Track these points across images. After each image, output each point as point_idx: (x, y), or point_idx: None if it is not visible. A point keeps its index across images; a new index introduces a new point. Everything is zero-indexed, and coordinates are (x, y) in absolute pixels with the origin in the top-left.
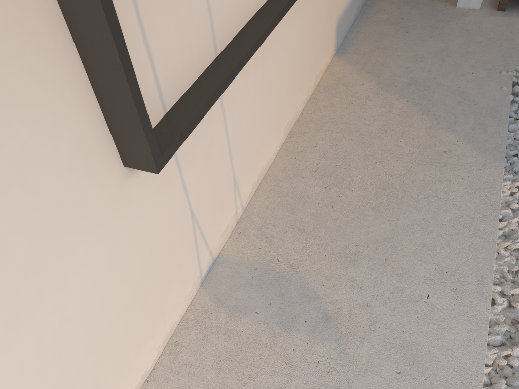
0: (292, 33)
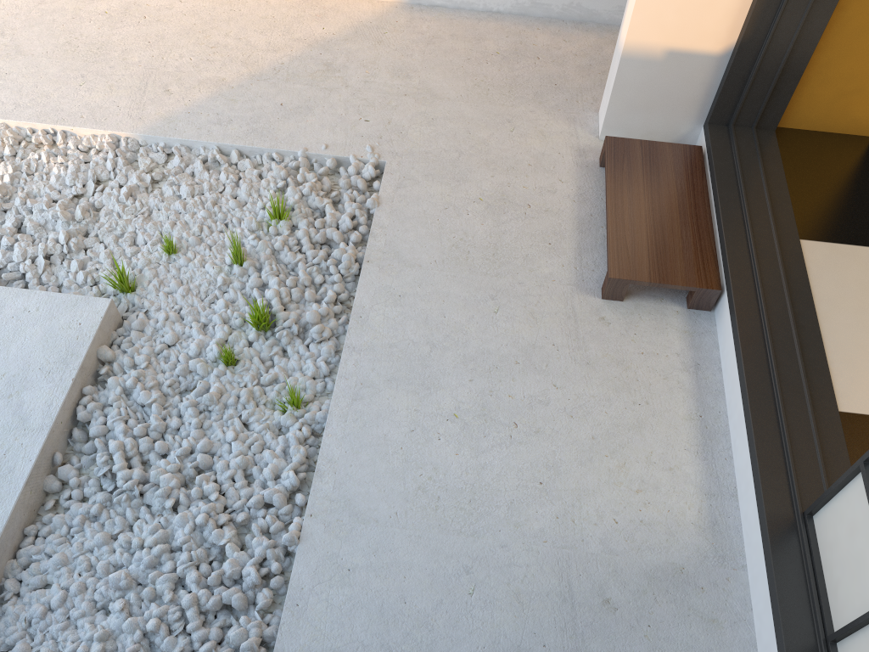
0: None
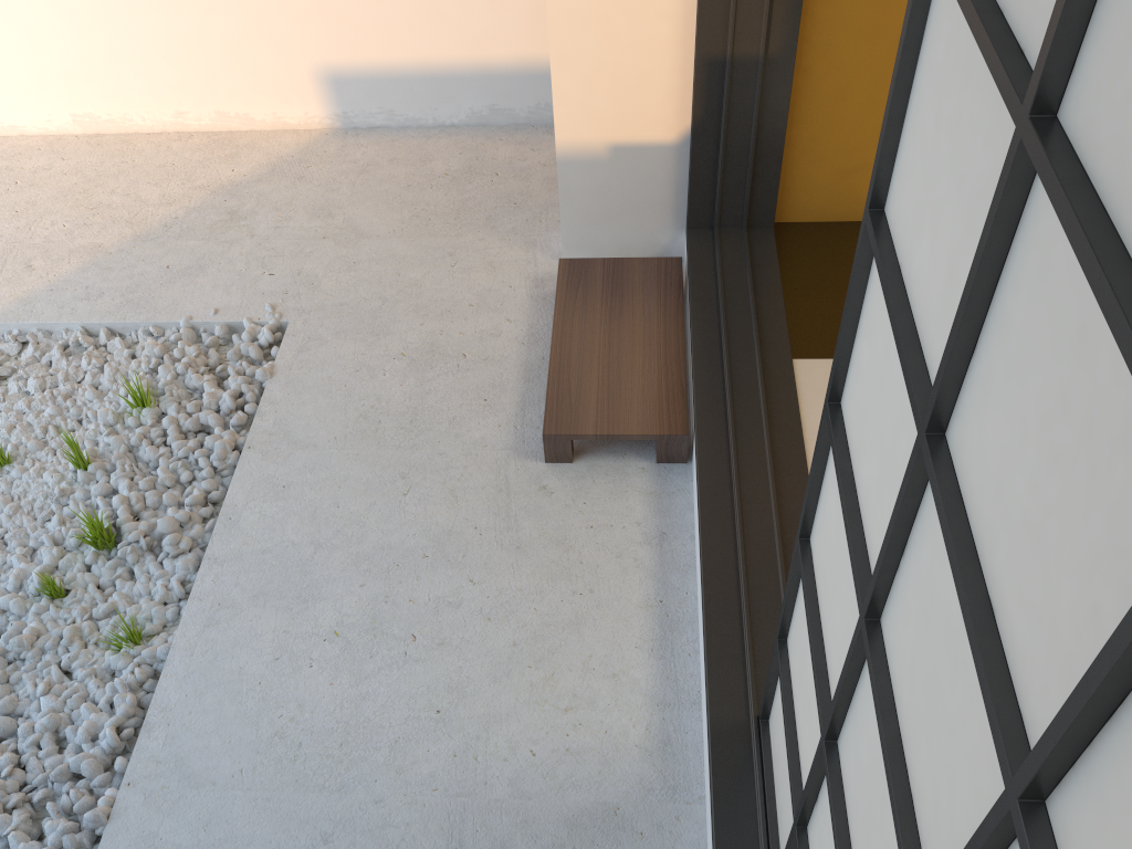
0: None
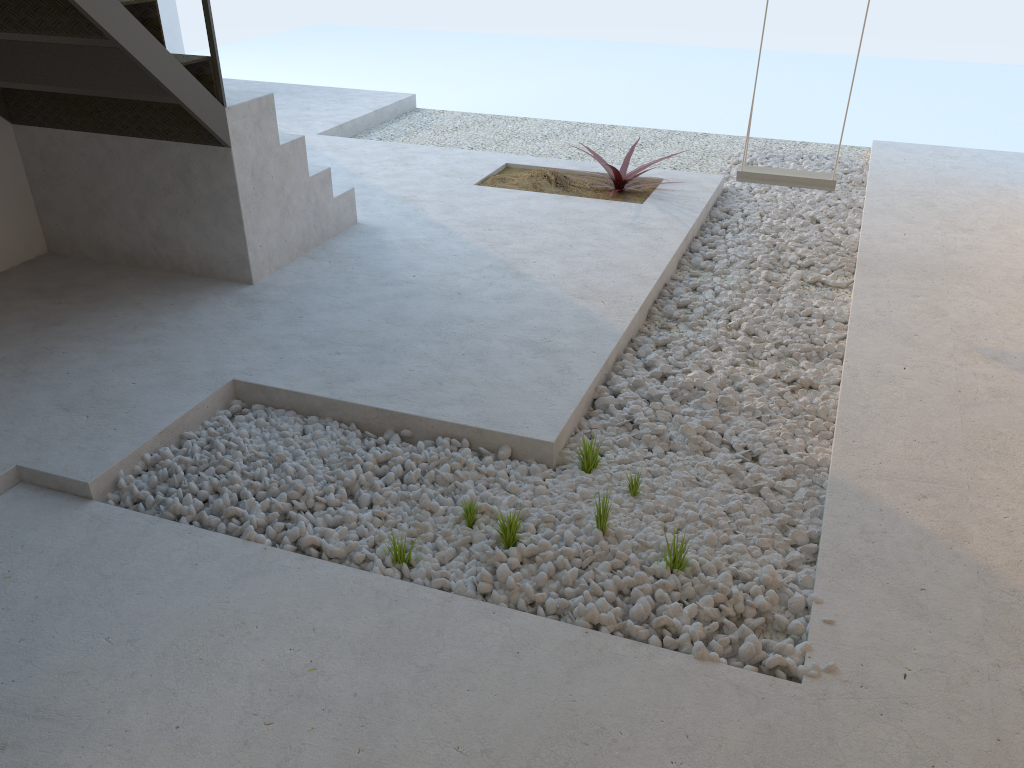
0: None
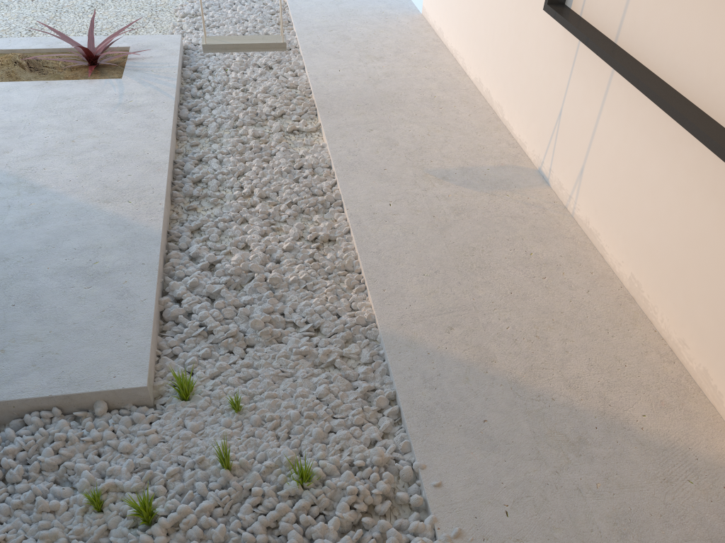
0: (695, 203)
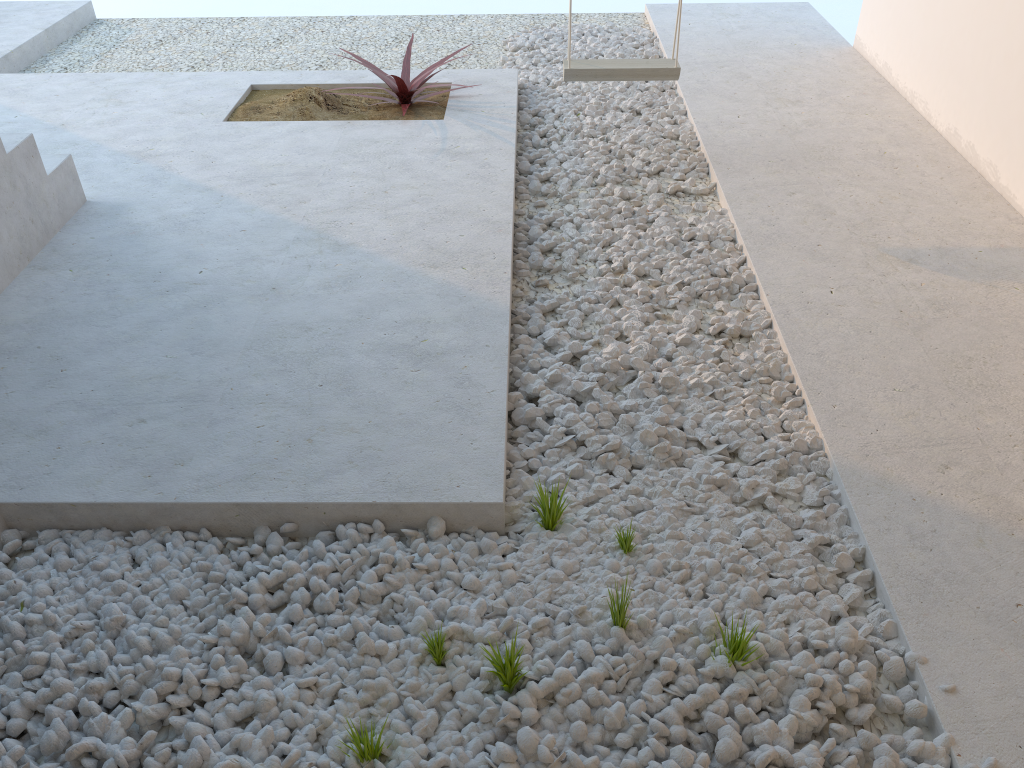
0: None
